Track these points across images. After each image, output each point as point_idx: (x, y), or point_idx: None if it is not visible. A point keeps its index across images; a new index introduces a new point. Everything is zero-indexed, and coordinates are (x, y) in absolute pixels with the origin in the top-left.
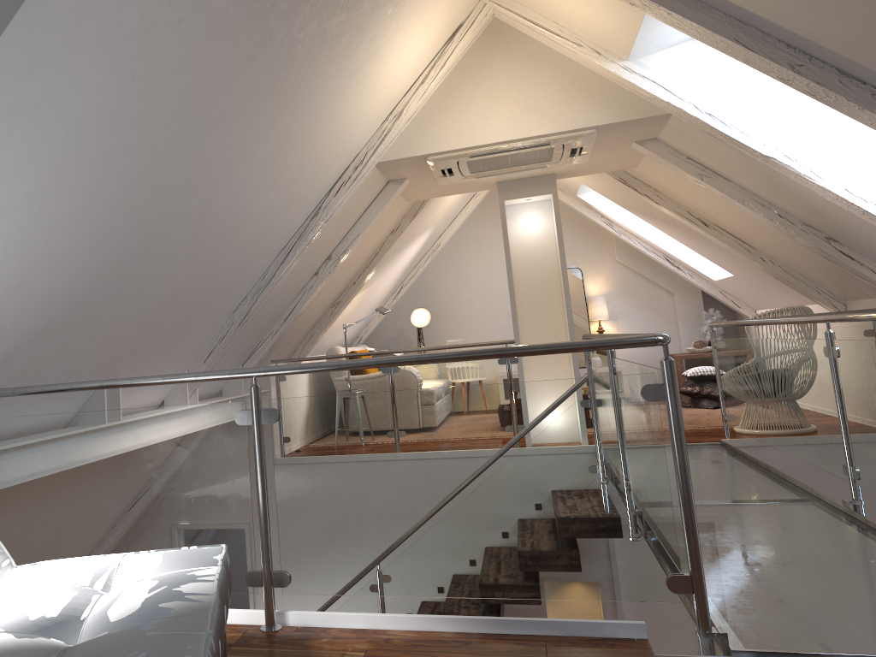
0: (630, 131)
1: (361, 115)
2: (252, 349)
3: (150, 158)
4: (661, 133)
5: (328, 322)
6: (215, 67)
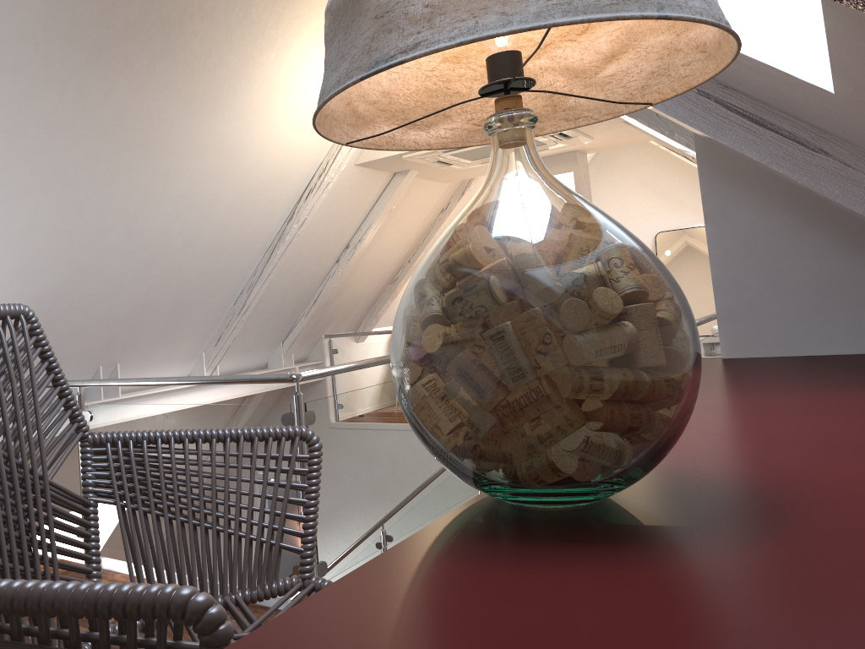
0: None
1: (299, 134)
2: (288, 328)
3: (40, 218)
4: None
5: (387, 297)
6: (69, 148)
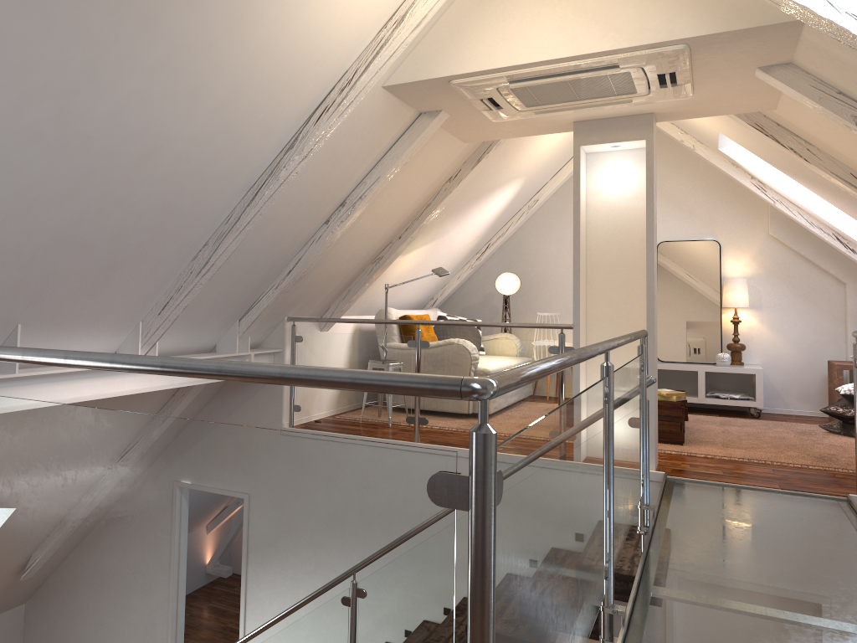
0: (743, 49)
1: (332, 15)
2: (250, 303)
3: None
4: (797, 55)
5: (366, 279)
6: None
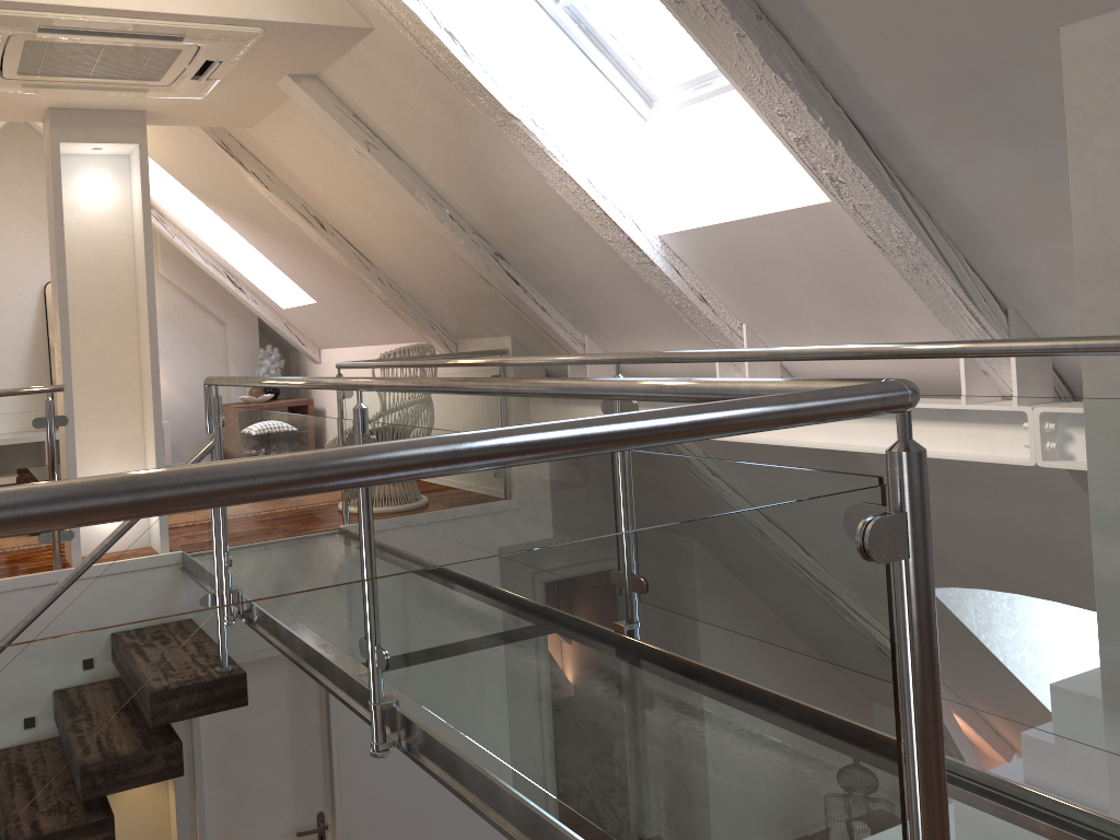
0: (299, 49)
1: None
2: None
3: None
4: (331, 68)
5: None
6: None
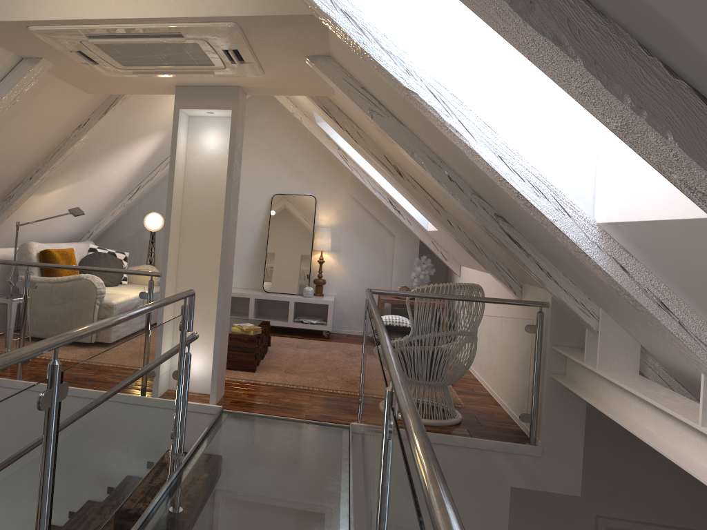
0: (287, 36)
1: None
2: None
3: None
4: (332, 49)
5: None
6: None
